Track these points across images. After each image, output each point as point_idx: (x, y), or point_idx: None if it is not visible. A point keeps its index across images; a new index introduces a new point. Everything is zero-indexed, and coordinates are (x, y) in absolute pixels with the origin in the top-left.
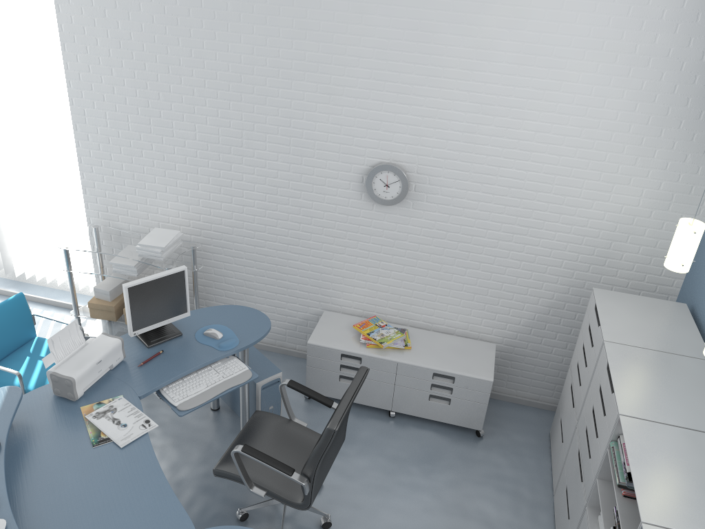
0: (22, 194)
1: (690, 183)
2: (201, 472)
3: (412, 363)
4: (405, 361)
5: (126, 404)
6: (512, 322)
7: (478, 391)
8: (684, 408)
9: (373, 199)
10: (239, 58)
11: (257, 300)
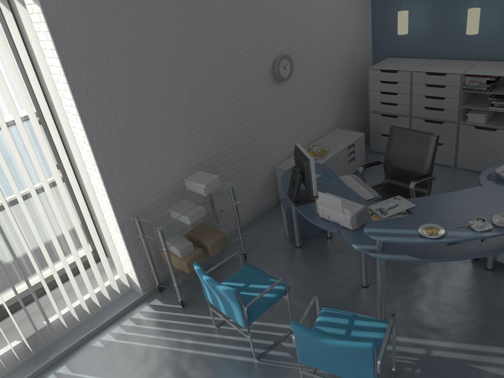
0: (43, 246)
1: (365, 9)
2: (354, 255)
3: (340, 149)
4: (338, 150)
5: (376, 205)
6: (335, 114)
7: (361, 143)
8: (459, 65)
9: (281, 80)
10: (197, 24)
11: (240, 191)
